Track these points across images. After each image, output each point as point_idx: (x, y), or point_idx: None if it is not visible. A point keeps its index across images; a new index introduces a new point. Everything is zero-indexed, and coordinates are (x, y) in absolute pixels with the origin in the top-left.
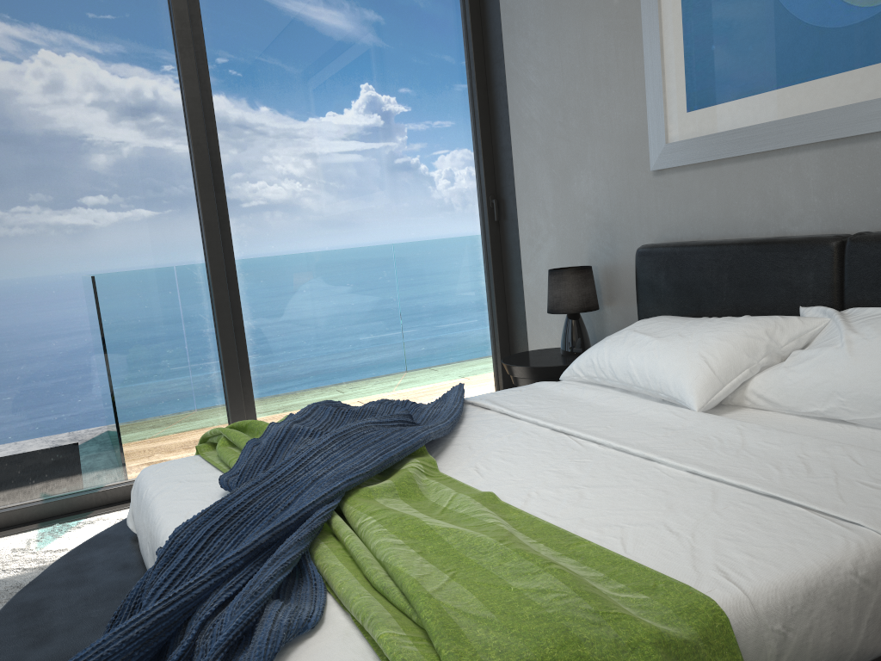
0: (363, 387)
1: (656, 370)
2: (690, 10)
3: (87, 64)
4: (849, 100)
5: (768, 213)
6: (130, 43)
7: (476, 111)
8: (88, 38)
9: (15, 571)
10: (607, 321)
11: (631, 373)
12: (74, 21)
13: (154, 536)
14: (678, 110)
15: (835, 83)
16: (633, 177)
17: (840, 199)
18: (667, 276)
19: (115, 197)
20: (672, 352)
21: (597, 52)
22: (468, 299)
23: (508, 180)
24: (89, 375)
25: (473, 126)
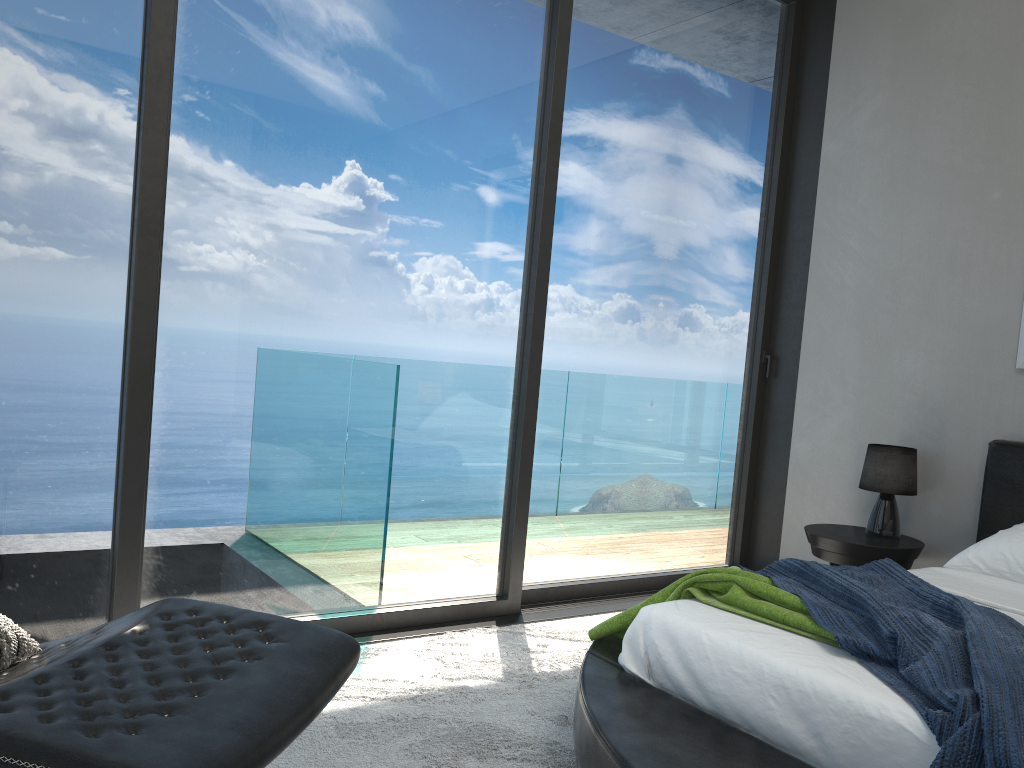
0: (620, 534)
1: None
2: None
3: (462, 139)
4: None
5: None
6: (504, 126)
7: (765, 261)
8: (469, 112)
9: (363, 700)
10: (915, 507)
11: None
12: (461, 92)
13: (805, 691)
14: None
15: None
16: (985, 369)
17: None
18: None
19: (457, 285)
20: None
21: (957, 239)
22: (724, 454)
23: (791, 338)
24: (391, 477)
25: (759, 276)
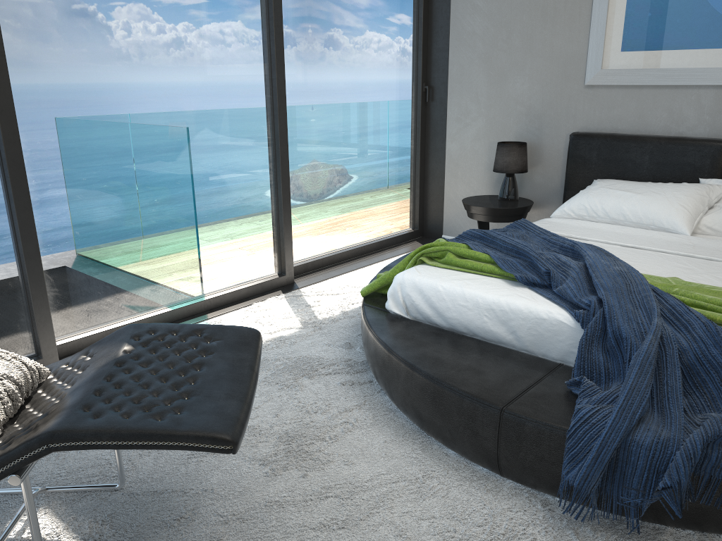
0: (346, 220)
1: (649, 212)
2: None
3: None
4: None
5: (672, 121)
6: None
7: (420, 18)
8: None
9: None
10: (526, 179)
11: (624, 214)
12: None
13: (504, 310)
14: (614, 49)
15: None
16: (566, 87)
17: None
18: (598, 154)
19: (222, 64)
20: (658, 202)
21: None
22: (404, 157)
23: (441, 73)
24: (199, 209)
25: (417, 29)
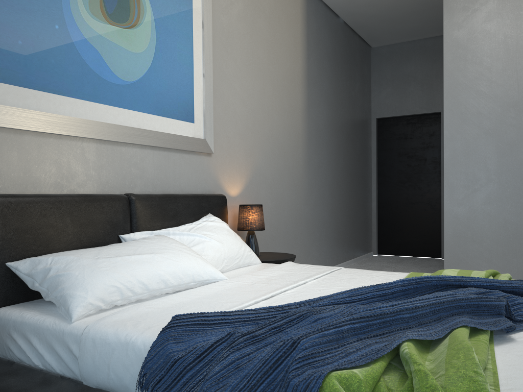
0: None
1: (186, 269)
2: (0, 0)
3: None
4: (115, 122)
5: (63, 177)
6: None
7: None
8: None
9: None
10: None
11: (165, 279)
12: None
13: None
14: None
15: (108, 109)
16: None
17: (106, 174)
18: (5, 223)
19: None
20: (182, 256)
21: None
22: None
23: None
24: None
25: None
